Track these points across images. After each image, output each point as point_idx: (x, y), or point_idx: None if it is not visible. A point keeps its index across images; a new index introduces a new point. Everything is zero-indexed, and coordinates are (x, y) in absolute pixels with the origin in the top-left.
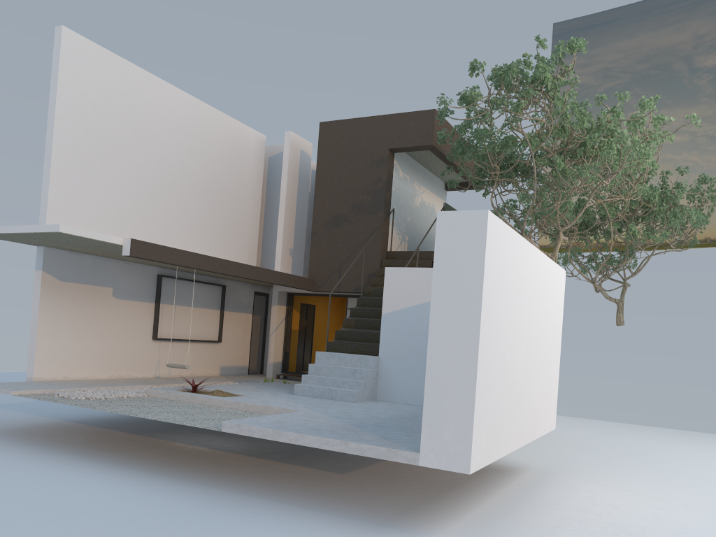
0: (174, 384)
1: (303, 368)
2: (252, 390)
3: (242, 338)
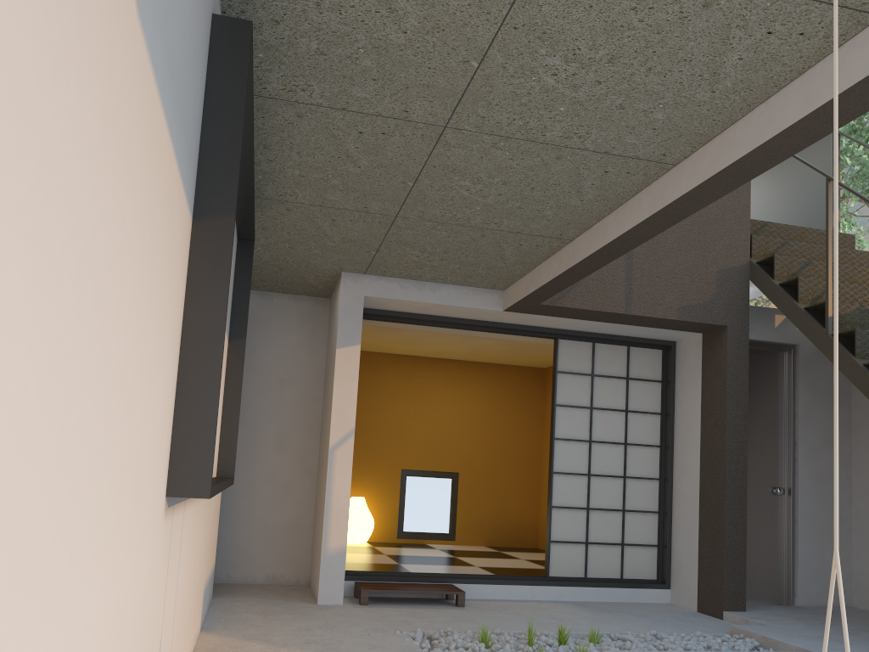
0: None
1: None
2: None
3: None
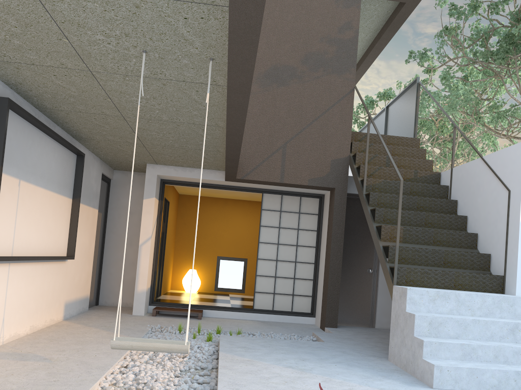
0: (94, 387)
1: (158, 293)
2: (341, 388)
3: (87, 250)
